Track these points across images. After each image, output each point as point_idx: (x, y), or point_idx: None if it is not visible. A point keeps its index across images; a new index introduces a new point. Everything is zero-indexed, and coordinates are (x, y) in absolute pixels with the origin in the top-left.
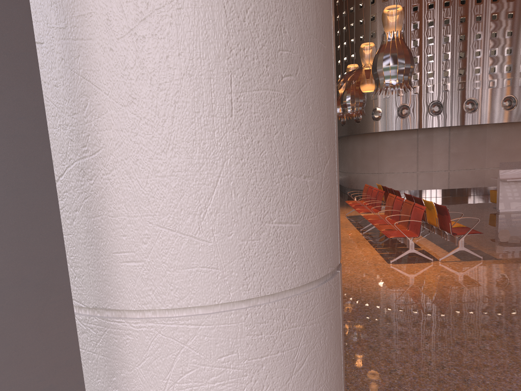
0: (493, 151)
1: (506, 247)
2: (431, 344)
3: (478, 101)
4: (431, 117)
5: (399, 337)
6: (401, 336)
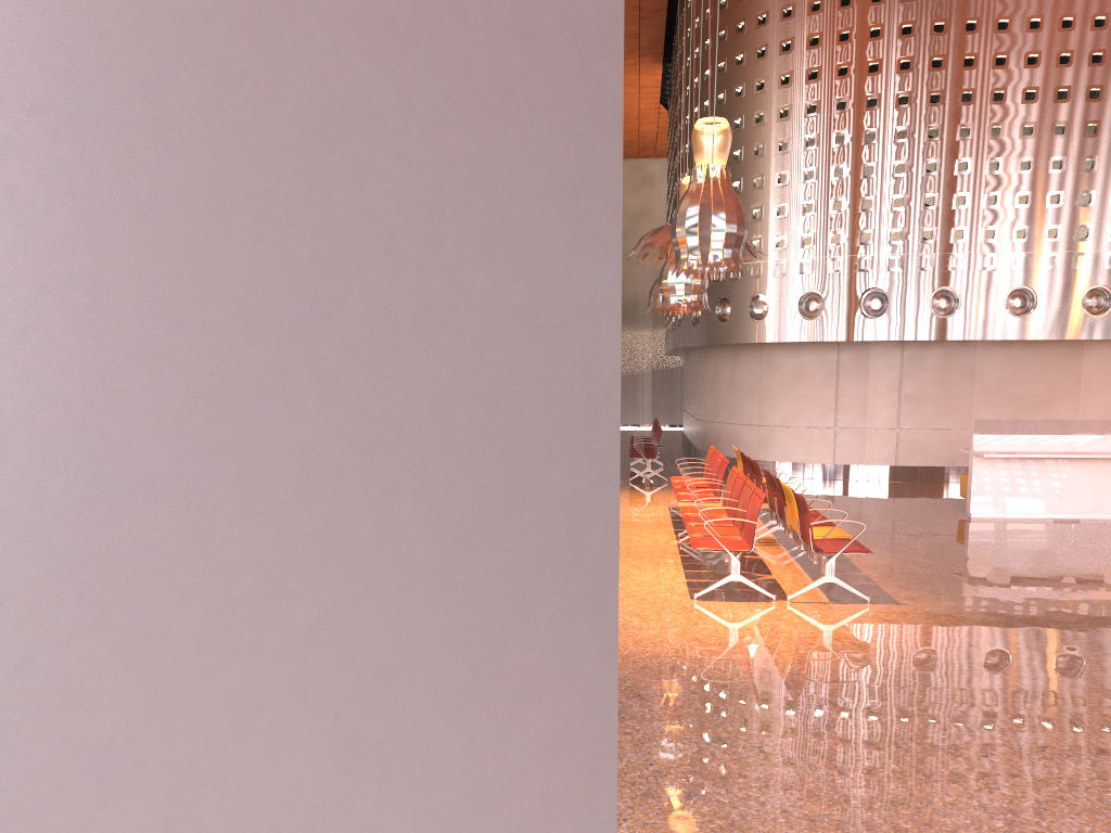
0: (988, 395)
1: (931, 584)
2: (672, 738)
3: (958, 293)
4: (864, 321)
5: (625, 723)
6: (629, 721)
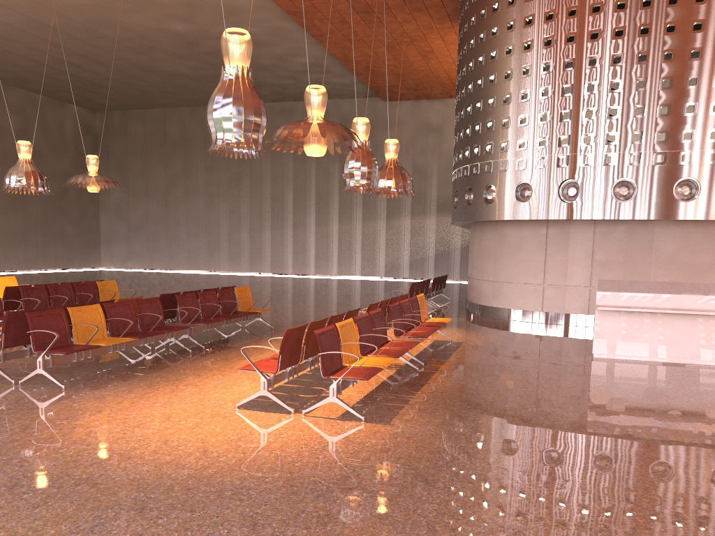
0: (663, 263)
1: (449, 409)
2: None
3: (635, 183)
4: (561, 204)
5: None
6: None
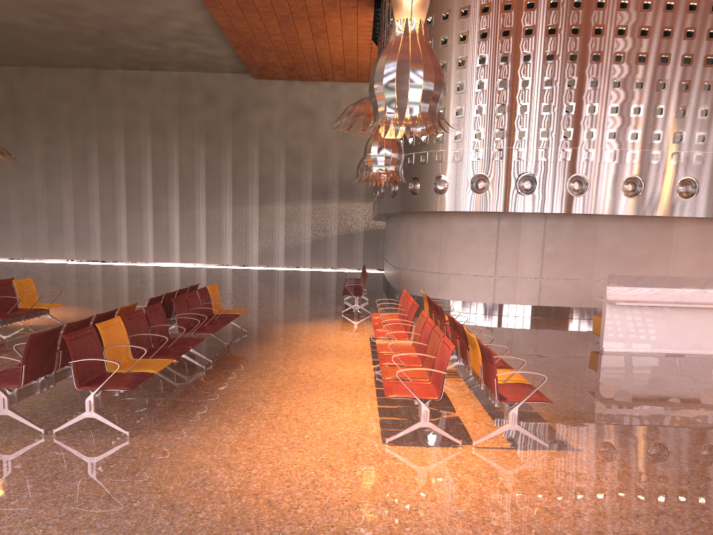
0: (606, 255)
1: (596, 424)
2: None
3: (588, 179)
4: (519, 197)
5: None
6: None
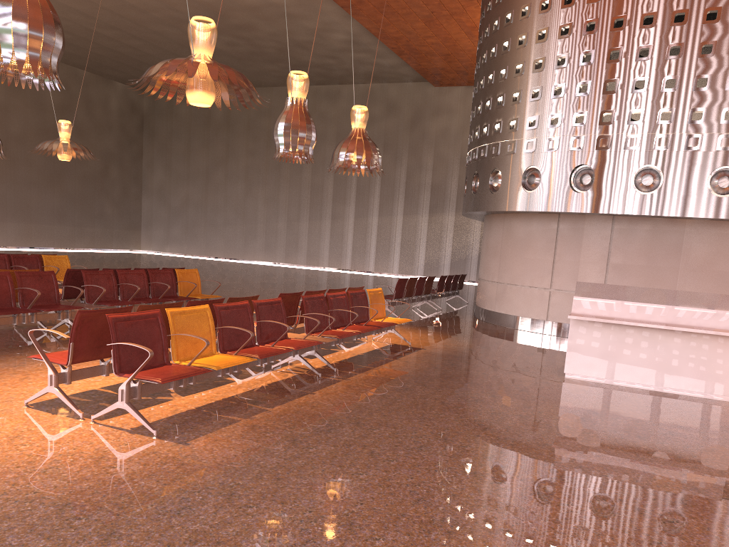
0: (693, 271)
1: (293, 429)
2: None
3: (661, 172)
4: (572, 194)
5: None
6: None
